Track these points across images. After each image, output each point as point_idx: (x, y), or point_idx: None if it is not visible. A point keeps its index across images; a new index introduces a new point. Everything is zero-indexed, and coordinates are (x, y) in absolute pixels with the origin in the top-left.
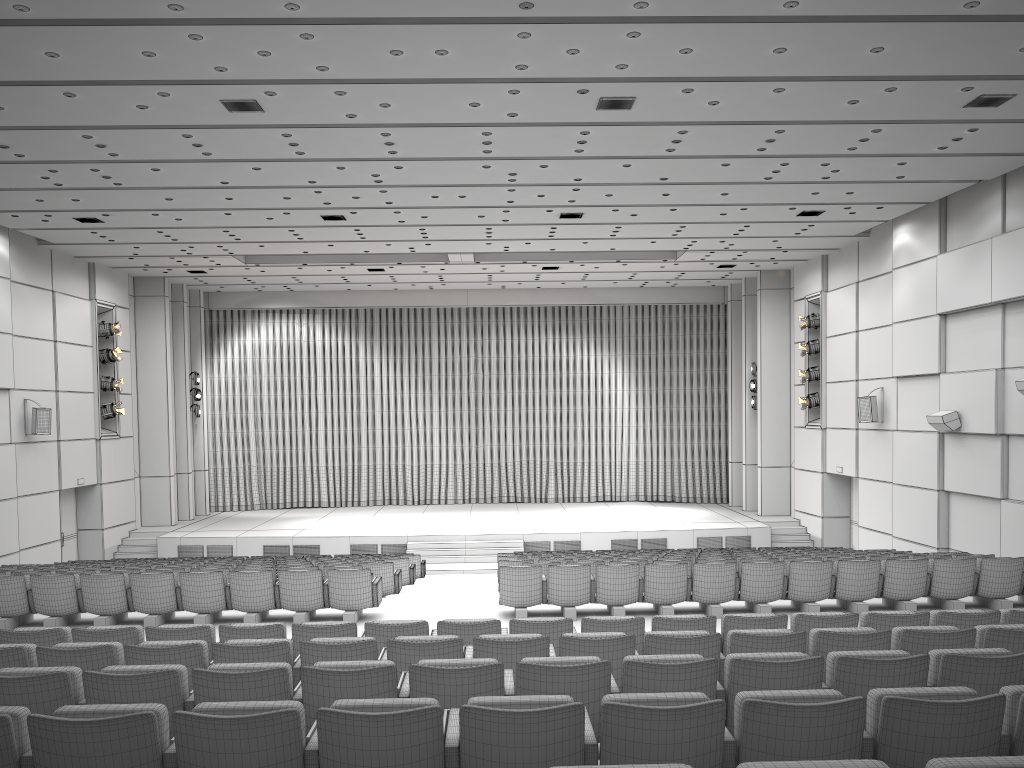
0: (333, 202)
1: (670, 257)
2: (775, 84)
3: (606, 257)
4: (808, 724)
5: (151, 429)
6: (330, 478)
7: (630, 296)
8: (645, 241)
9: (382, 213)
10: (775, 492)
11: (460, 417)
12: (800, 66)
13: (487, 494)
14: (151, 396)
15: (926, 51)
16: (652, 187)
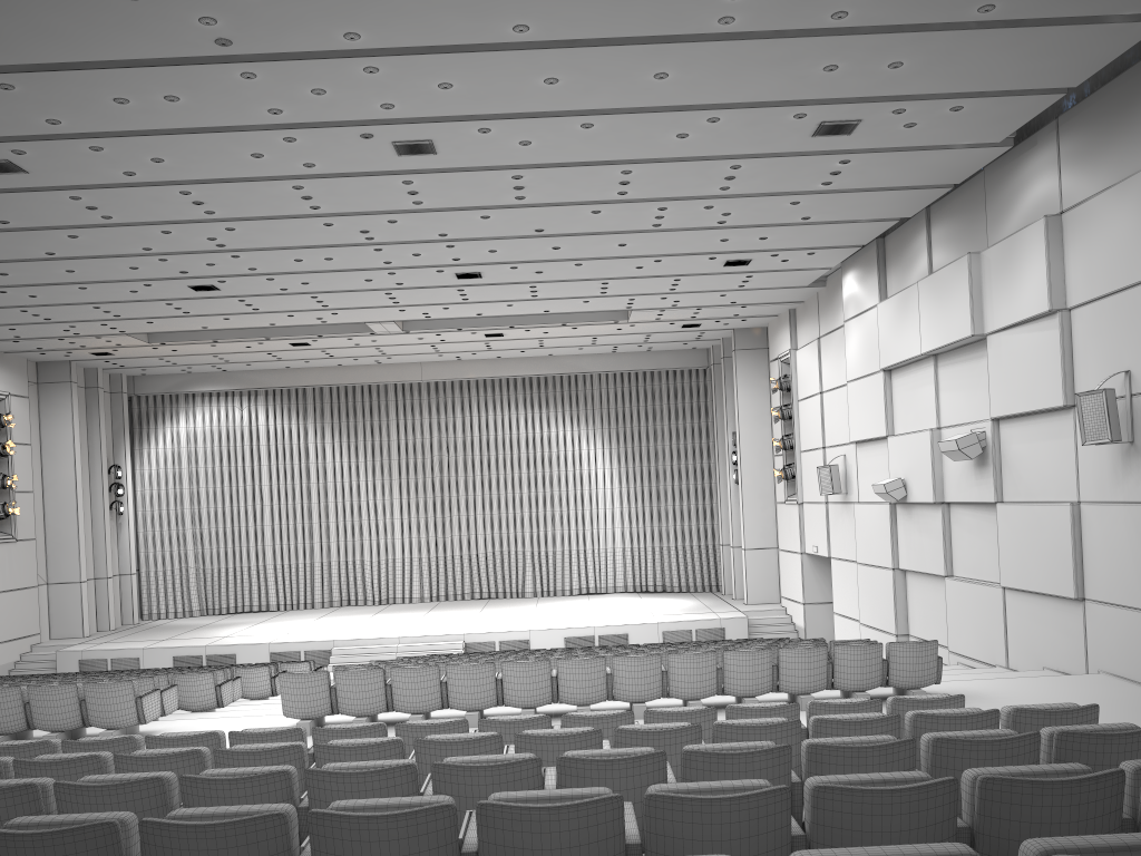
0: (190, 270)
1: (621, 318)
2: (578, 119)
3: (550, 320)
4: (33, 855)
5: (59, 530)
6: (279, 578)
7: (603, 363)
8: (576, 301)
9: (255, 281)
10: (762, 577)
11: (424, 505)
12: (589, 98)
13: (457, 590)
14: (58, 493)
15: (718, 75)
16: (534, 240)
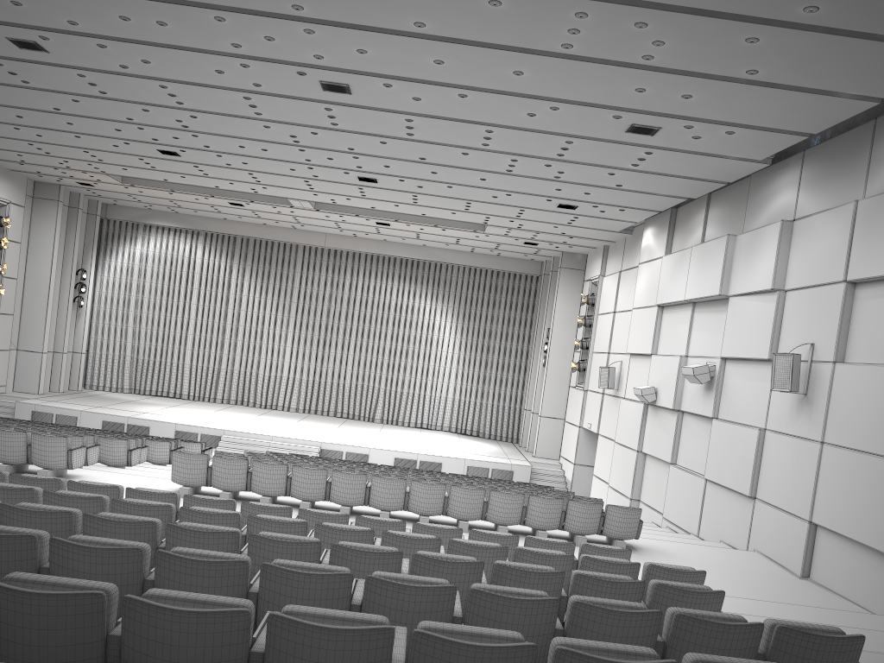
0: (160, 139)
1: (479, 229)
2: (456, 90)
3: (425, 221)
4: None
5: (32, 311)
6: (192, 375)
7: (462, 258)
8: (446, 211)
9: (207, 155)
10: (549, 439)
11: (311, 340)
12: (465, 78)
13: (324, 408)
14: (36, 283)
15: (560, 80)
16: (418, 164)
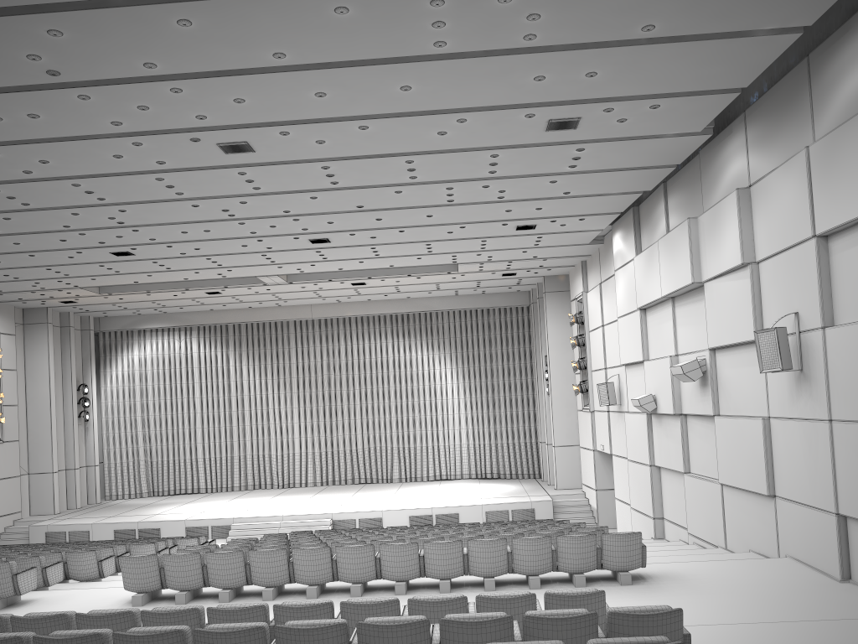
0: (106, 241)
1: (453, 269)
2: (354, 123)
3: (398, 272)
4: None
5: (37, 433)
6: (207, 468)
7: (449, 303)
8: (412, 258)
9: (158, 248)
10: (568, 468)
11: (317, 412)
12: (356, 106)
13: (341, 477)
14: (37, 406)
15: (451, 86)
16: (359, 214)
